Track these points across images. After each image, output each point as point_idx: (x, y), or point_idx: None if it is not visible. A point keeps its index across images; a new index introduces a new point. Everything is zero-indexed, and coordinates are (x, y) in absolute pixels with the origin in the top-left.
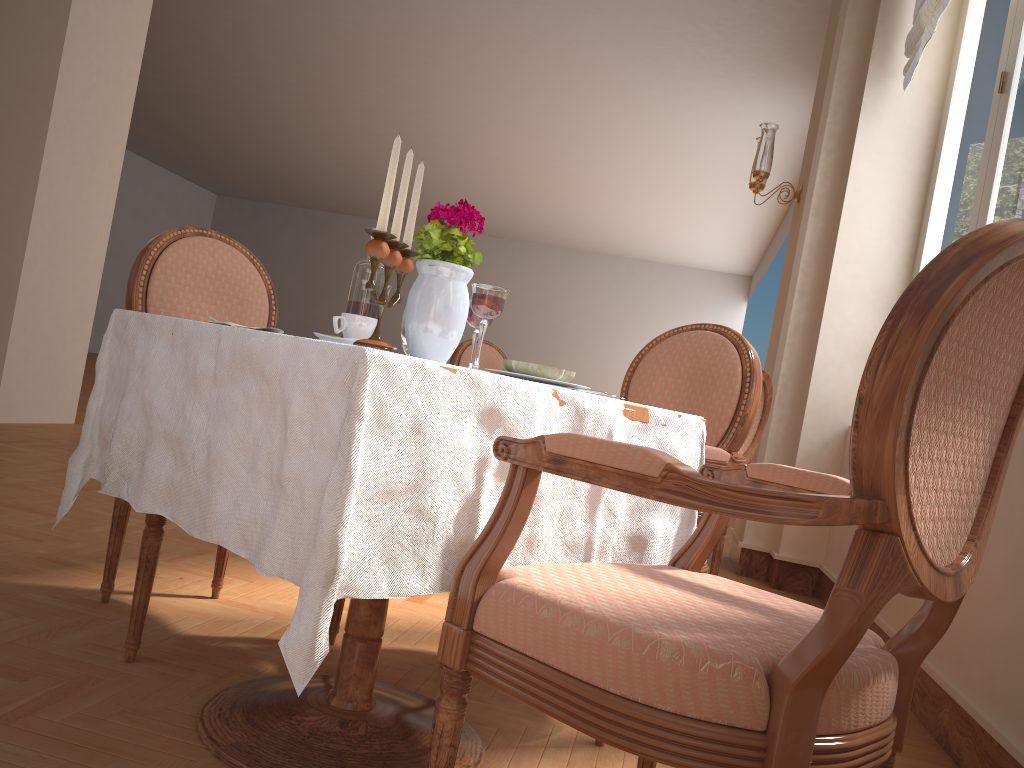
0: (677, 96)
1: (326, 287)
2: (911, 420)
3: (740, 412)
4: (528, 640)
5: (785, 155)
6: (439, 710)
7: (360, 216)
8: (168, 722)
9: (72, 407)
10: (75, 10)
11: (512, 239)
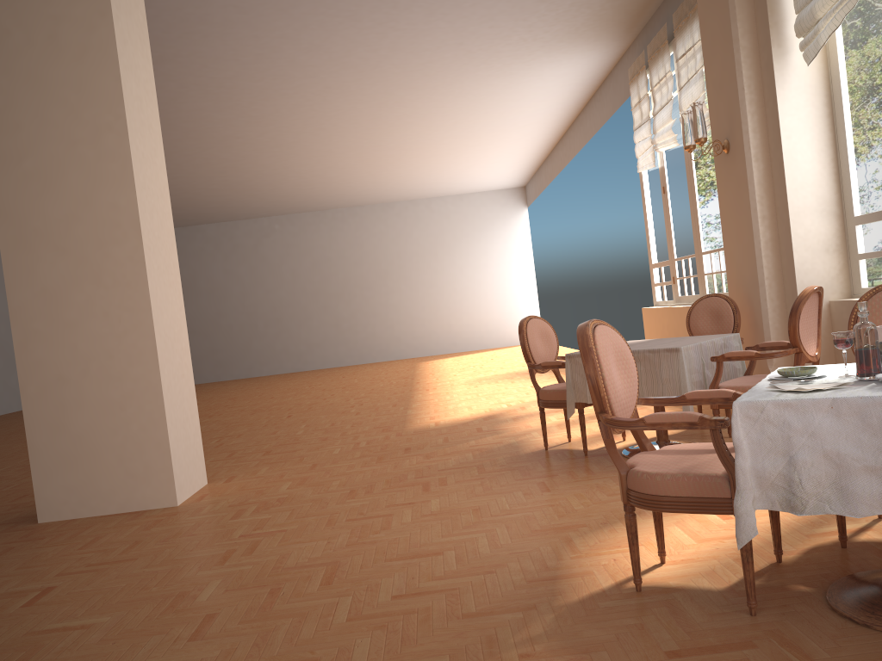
0: (497, 72)
1: None
2: None
3: None
4: None
5: (573, 94)
6: None
7: (185, 226)
8: (861, 634)
9: (203, 471)
10: (132, 149)
11: (324, 209)
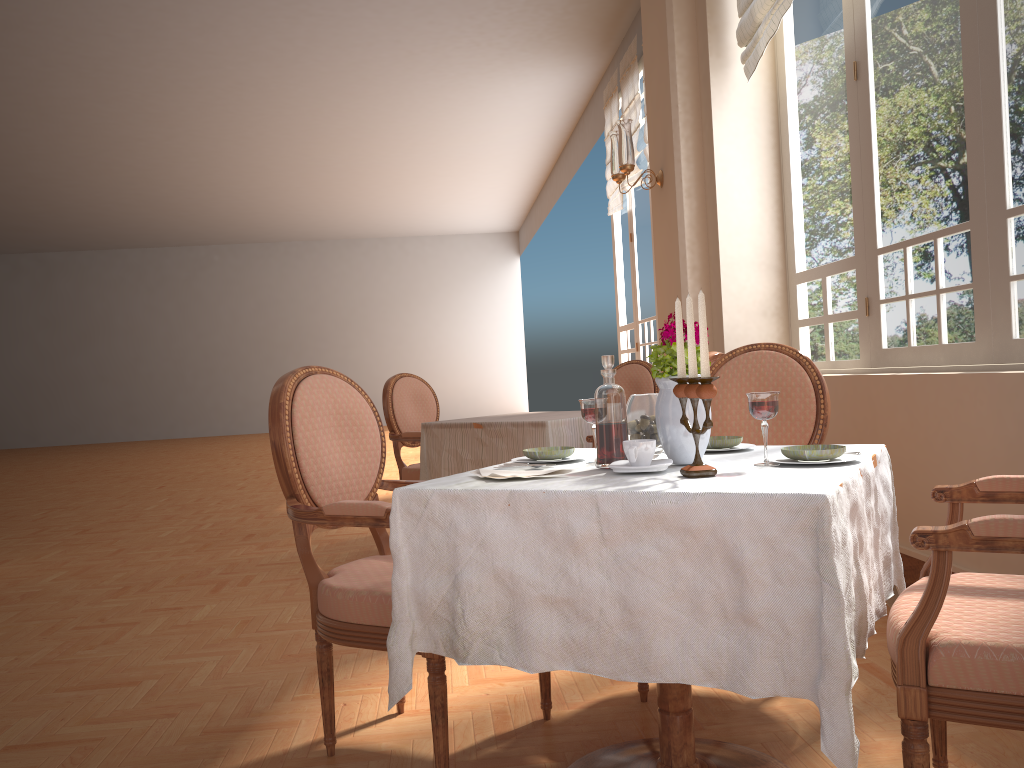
0: (452, 83)
1: (83, 332)
2: None
3: (821, 415)
4: (996, 681)
5: (553, 120)
6: (914, 755)
7: (102, 249)
8: None
9: None
10: None
11: (276, 241)
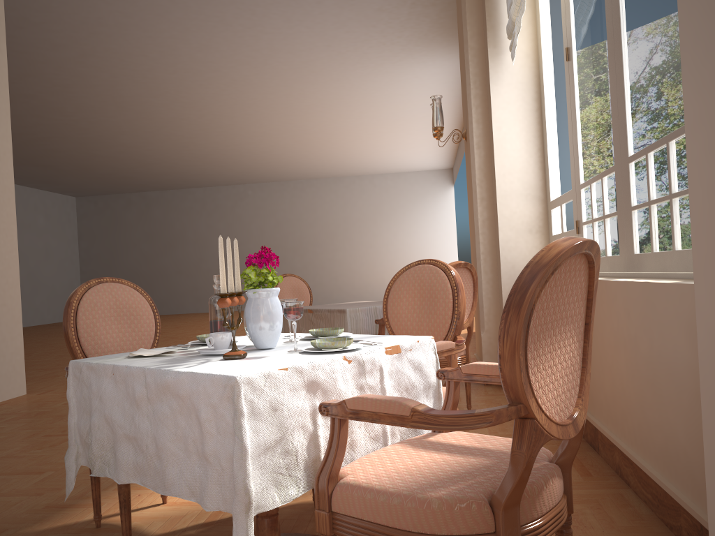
0: (374, 70)
1: (168, 242)
2: (526, 361)
3: (455, 311)
4: (363, 512)
5: (453, 91)
6: None
7: (180, 188)
8: None
9: (22, 383)
10: None
11: (288, 180)
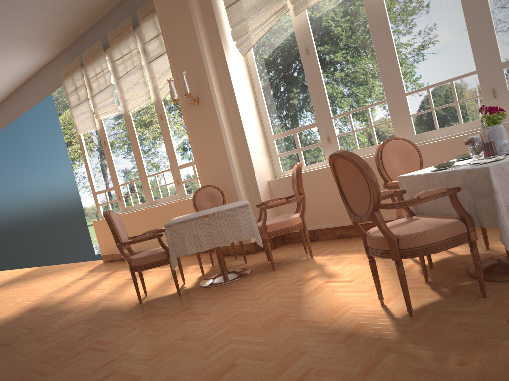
0: None
1: None
2: None
3: (421, 158)
4: None
5: (3, 87)
6: None
7: None
8: None
9: None
10: None
11: None
